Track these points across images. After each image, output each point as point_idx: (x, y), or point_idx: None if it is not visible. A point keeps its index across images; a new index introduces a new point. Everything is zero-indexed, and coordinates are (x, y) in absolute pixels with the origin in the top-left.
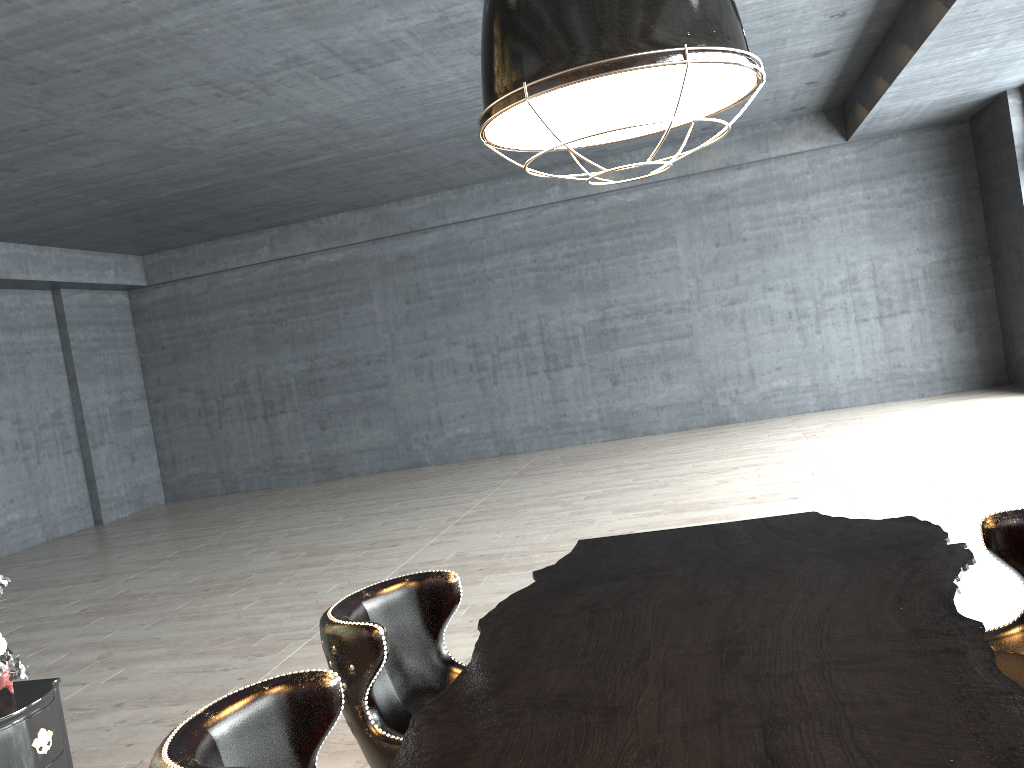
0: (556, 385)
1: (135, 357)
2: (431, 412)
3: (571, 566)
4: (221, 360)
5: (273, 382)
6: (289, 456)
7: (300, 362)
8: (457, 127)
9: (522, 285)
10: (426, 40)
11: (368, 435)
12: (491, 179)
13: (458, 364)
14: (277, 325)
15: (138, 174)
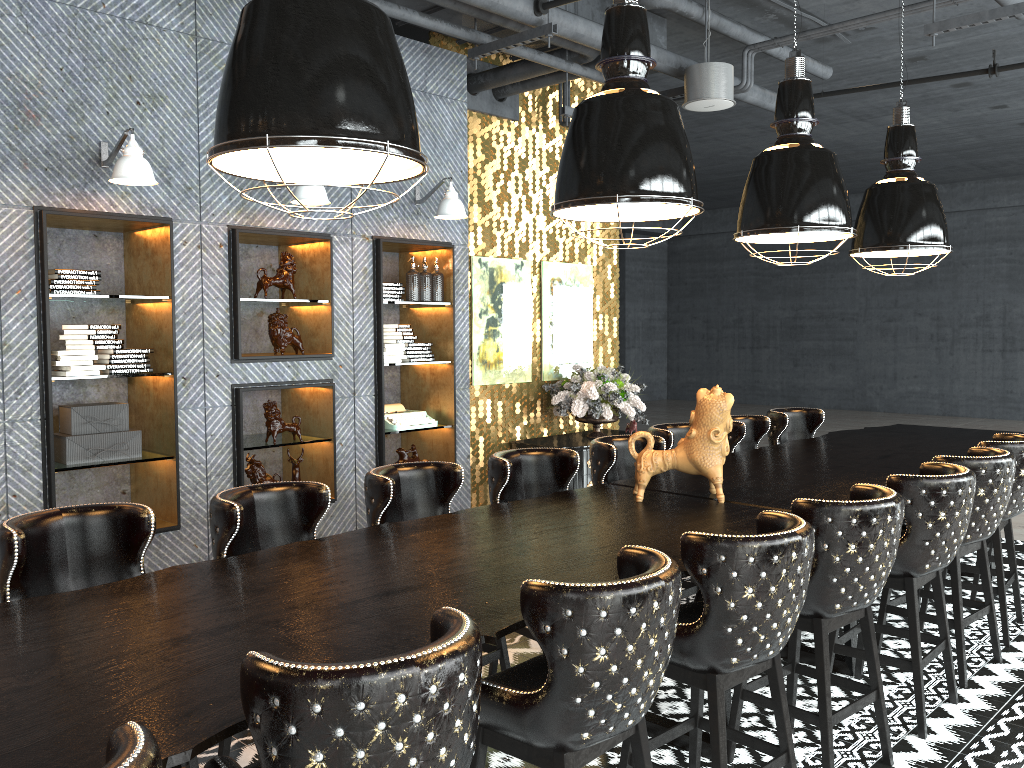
0: (1008, 364)
1: (664, 288)
2: (888, 368)
3: (882, 428)
4: (726, 299)
5: (762, 322)
6: (764, 382)
7: (786, 310)
8: (943, 147)
9: (993, 273)
10: (912, 105)
11: (831, 377)
12: (982, 178)
13: (920, 332)
14: (774, 278)
15: (698, 168)
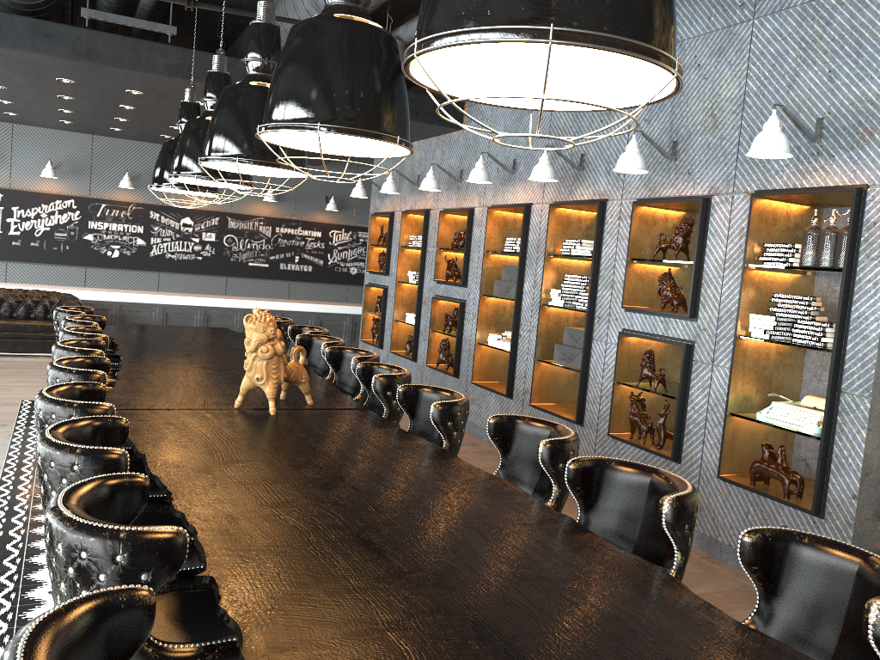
0: None
1: None
2: None
3: None
4: None
5: None
6: None
7: None
8: None
9: None
10: None
11: None
12: None
13: None
14: None
15: None
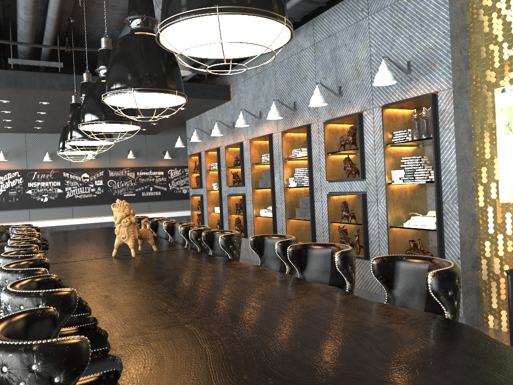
0: None
1: None
2: None
3: None
4: None
5: None
6: None
7: None
8: None
9: None
10: None
11: None
12: None
13: None
14: None
15: None
